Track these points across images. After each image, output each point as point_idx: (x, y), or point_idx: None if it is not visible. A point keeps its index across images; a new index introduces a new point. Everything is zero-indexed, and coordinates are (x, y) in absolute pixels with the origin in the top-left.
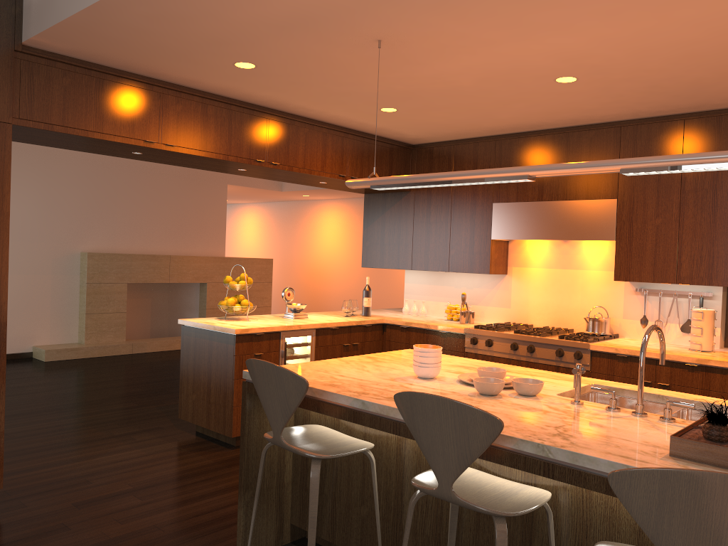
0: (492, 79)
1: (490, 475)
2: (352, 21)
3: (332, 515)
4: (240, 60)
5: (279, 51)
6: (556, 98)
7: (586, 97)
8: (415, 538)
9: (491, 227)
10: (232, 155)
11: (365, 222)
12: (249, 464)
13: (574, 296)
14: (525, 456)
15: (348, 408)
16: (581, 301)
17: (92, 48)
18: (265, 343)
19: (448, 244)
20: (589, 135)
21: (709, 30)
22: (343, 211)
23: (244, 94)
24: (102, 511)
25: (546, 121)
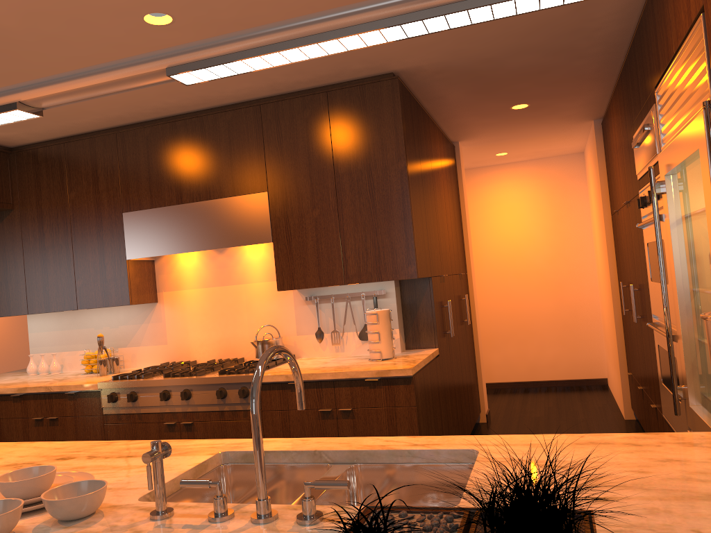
0: (46, 13)
1: None
2: None
3: None
4: None
5: None
6: None
7: None
8: None
9: (125, 244)
10: None
11: None
12: None
13: (239, 318)
14: None
15: None
16: (248, 322)
17: None
18: None
19: (72, 273)
20: (226, 118)
21: None
22: None
23: None
24: None
25: (170, 101)
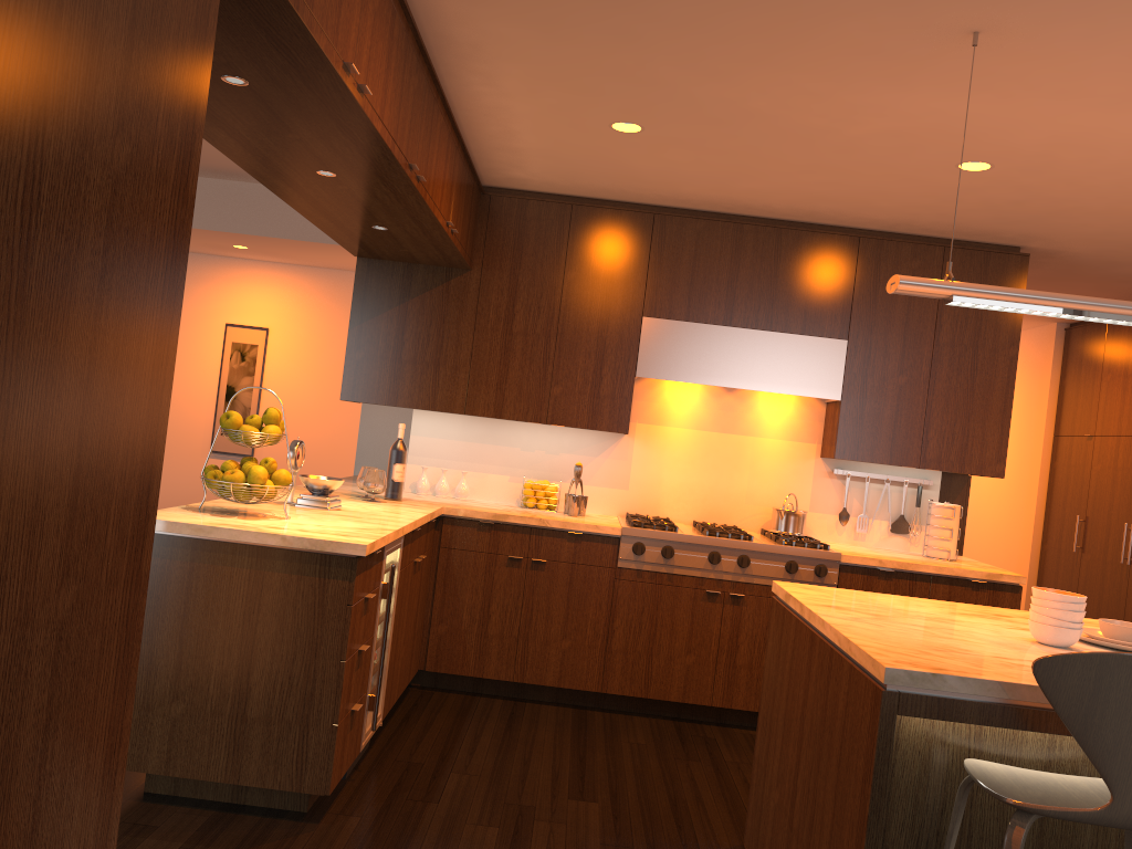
0: (907, 136)
1: None
2: None
3: None
4: None
5: None
6: (886, 183)
7: (921, 192)
8: None
9: (637, 357)
10: (397, 143)
11: (357, 313)
12: None
13: (737, 476)
14: None
15: None
16: (748, 484)
17: None
18: (374, 570)
19: (548, 375)
20: (812, 239)
21: None
22: None
23: (455, 15)
24: None
25: (774, 206)
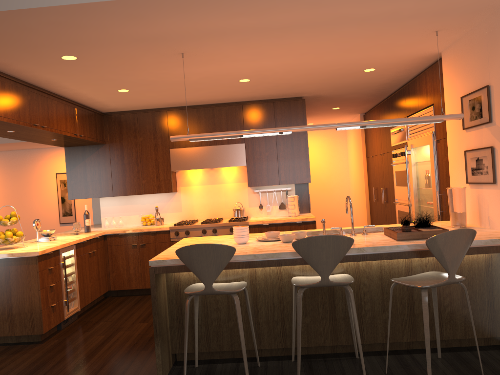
0: (210, 77)
1: (312, 276)
2: (184, 42)
3: (207, 335)
4: (71, 54)
5: (110, 52)
6: (227, 89)
7: (242, 89)
8: (268, 325)
9: (170, 164)
10: (21, 120)
11: (68, 167)
12: (159, 320)
13: (220, 199)
14: (353, 255)
15: (243, 261)
16: (225, 201)
17: None
18: (53, 259)
19: (140, 176)
20: (225, 109)
21: (326, 65)
22: None
23: (31, 75)
24: None
25: (204, 101)
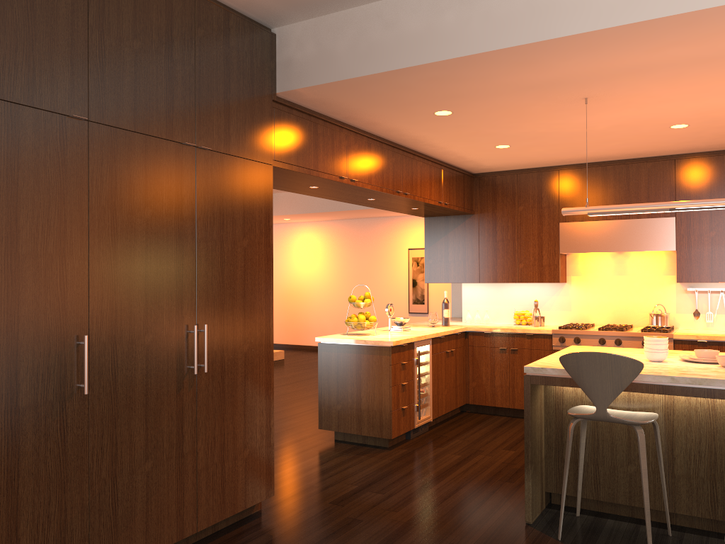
0: (625, 125)
1: None
2: (588, 85)
3: (595, 477)
4: (446, 109)
5: (491, 103)
6: (650, 139)
7: (675, 138)
8: (689, 481)
9: (559, 243)
10: (384, 187)
11: (427, 243)
12: (532, 443)
13: (630, 298)
14: None
15: (654, 384)
16: (637, 301)
17: (332, 98)
18: (406, 352)
19: (516, 259)
20: (646, 166)
21: None
22: (321, 233)
23: (398, 134)
24: (364, 505)
25: (615, 155)
